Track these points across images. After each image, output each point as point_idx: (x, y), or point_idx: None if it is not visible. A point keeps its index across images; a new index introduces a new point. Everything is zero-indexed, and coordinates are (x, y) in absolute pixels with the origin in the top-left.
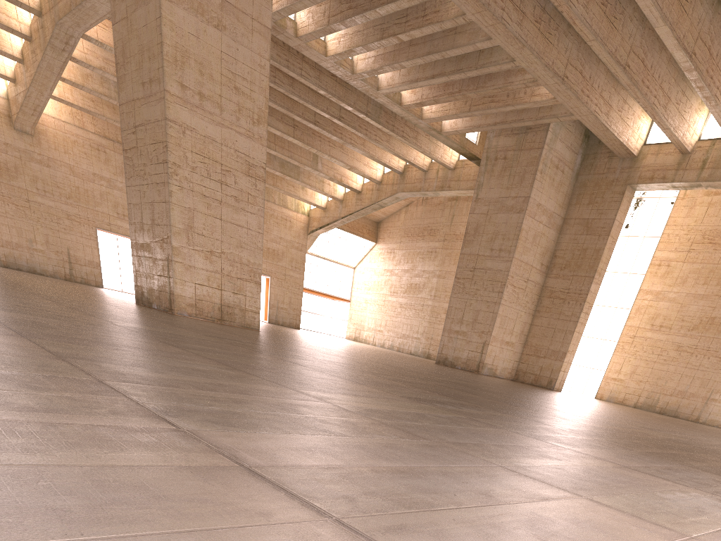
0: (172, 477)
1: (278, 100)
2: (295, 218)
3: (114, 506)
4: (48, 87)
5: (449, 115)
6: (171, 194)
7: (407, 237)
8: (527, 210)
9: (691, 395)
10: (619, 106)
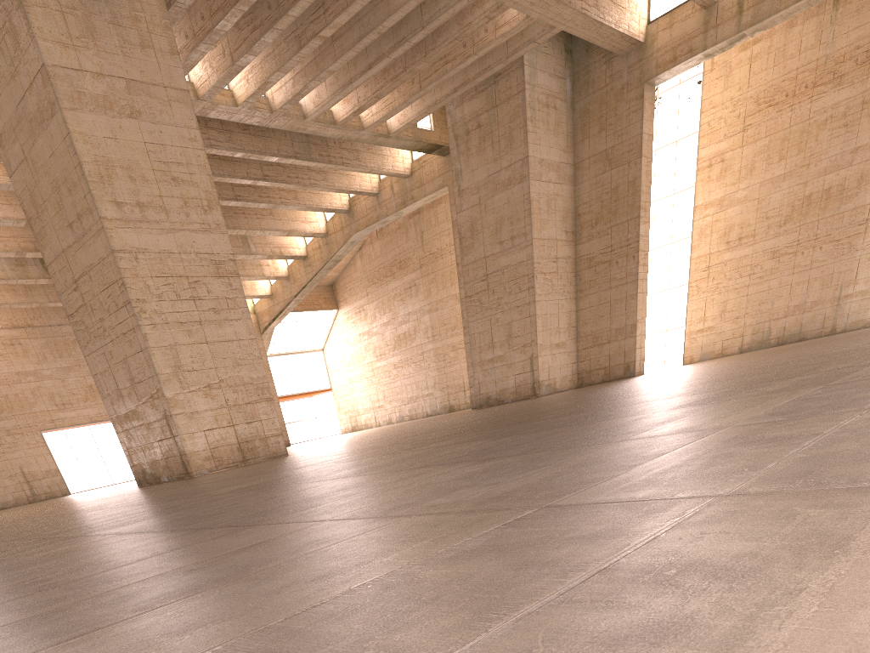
0: None
1: None
2: None
3: None
4: None
5: (397, 106)
6: (146, 337)
7: (373, 284)
8: (530, 175)
9: (814, 304)
10: None
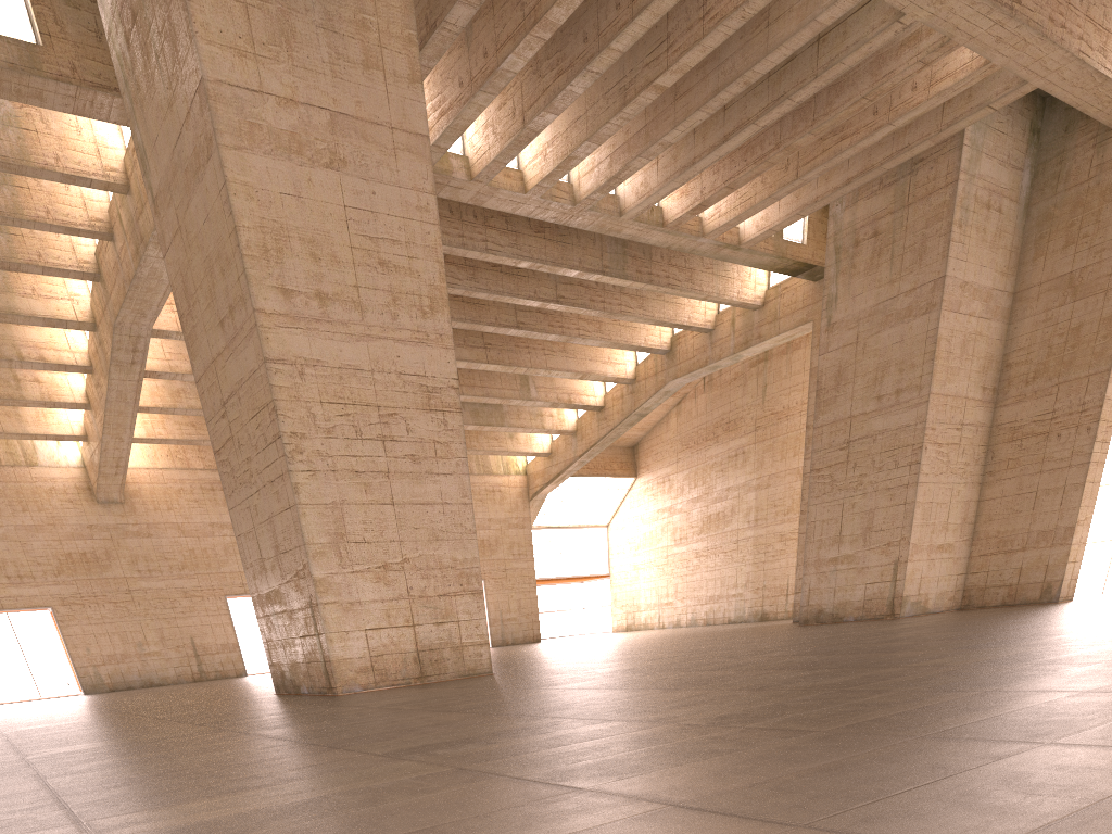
0: None
1: (455, 313)
2: (506, 484)
3: None
4: (127, 426)
5: (757, 203)
6: (297, 488)
7: (687, 448)
8: (943, 302)
9: None
10: None
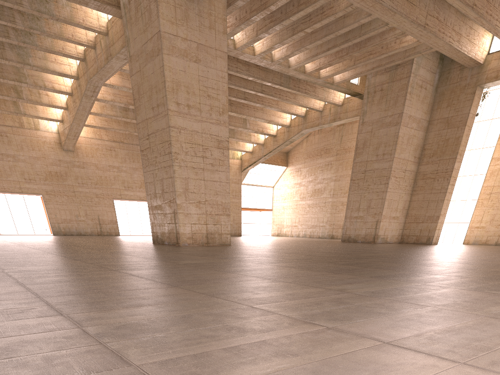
0: (372, 354)
1: None
2: (232, 163)
3: (380, 372)
4: (83, 120)
5: (339, 71)
6: (174, 171)
7: (309, 158)
8: (401, 122)
9: None
10: (467, 32)
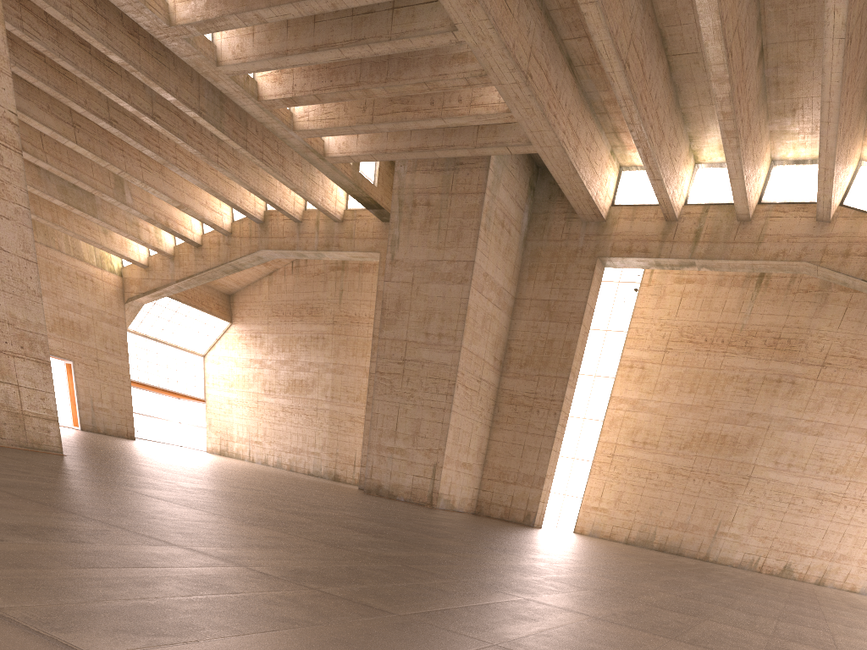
0: None
1: (36, 70)
2: (100, 278)
3: None
4: None
5: (339, 126)
6: None
7: (277, 316)
8: (472, 281)
9: (695, 528)
10: (587, 142)
